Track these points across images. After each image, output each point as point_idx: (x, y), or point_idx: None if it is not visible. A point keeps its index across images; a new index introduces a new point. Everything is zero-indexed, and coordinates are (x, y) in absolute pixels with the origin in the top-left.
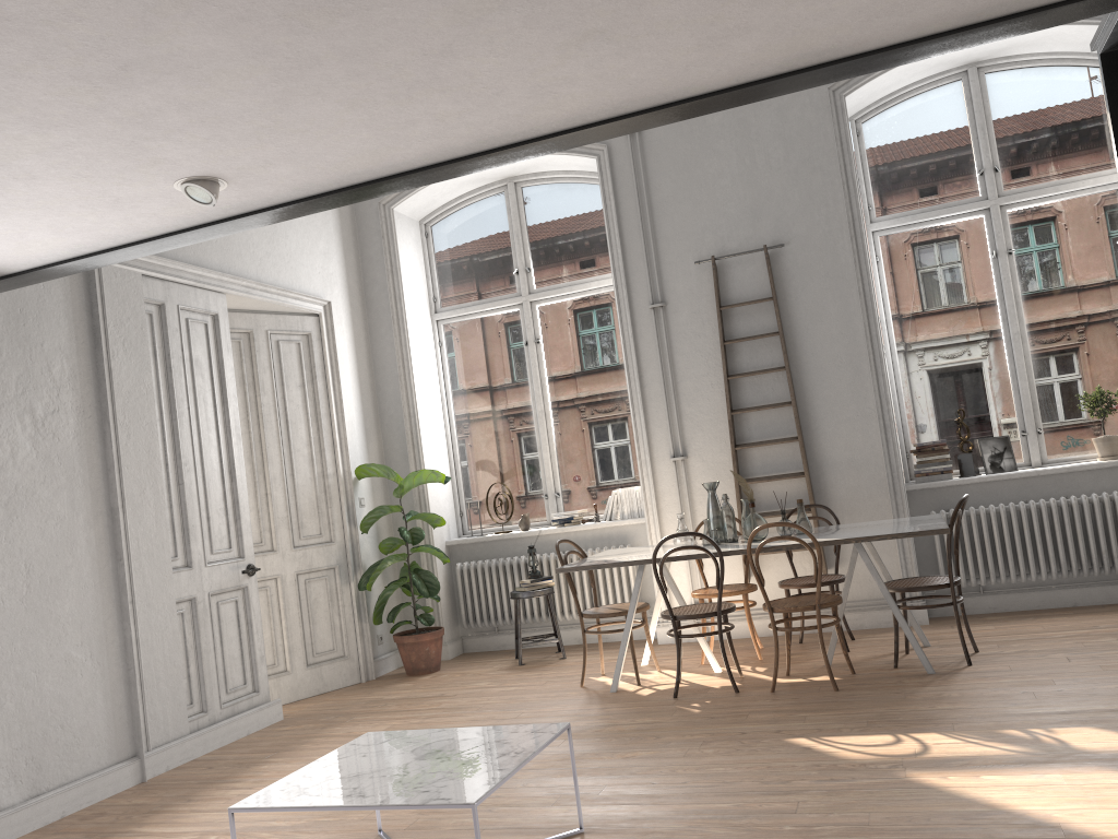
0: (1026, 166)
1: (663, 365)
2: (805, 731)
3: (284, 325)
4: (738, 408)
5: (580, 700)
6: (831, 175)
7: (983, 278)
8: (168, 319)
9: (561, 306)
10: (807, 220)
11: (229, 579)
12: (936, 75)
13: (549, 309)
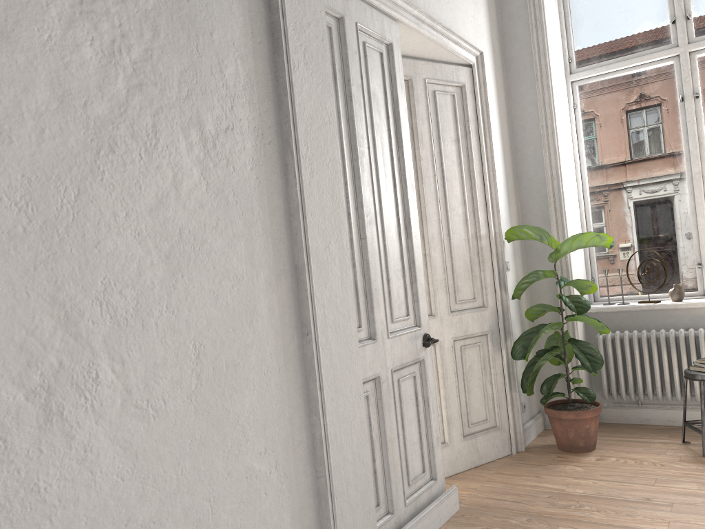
0: None
1: None
2: None
3: (440, 74)
4: None
5: None
6: None
7: None
8: (347, 37)
9: None
10: None
11: (408, 352)
12: None
13: None
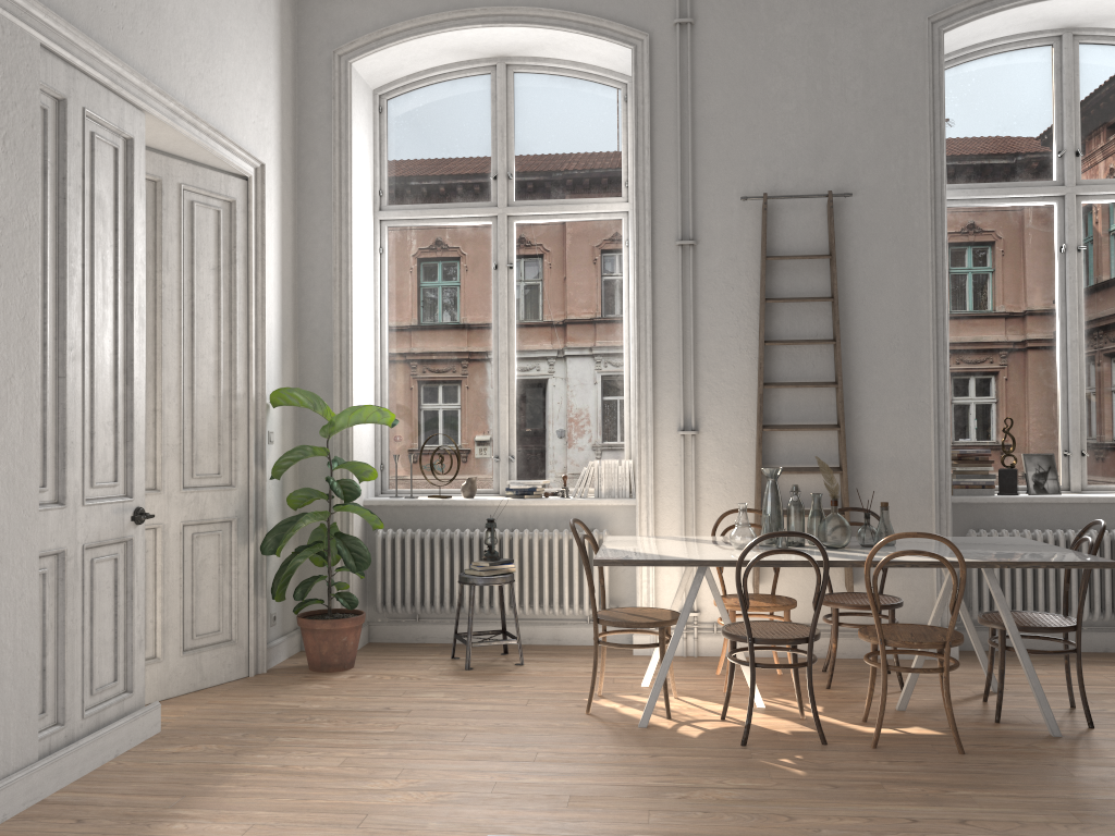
0: (1108, 156)
1: (683, 317)
2: (1001, 824)
3: (203, 181)
4: (769, 381)
5: (606, 738)
6: (916, 122)
7: (1045, 273)
8: (69, 125)
9: (546, 228)
10: (880, 170)
11: (111, 527)
12: (1027, 34)
13: (530, 229)
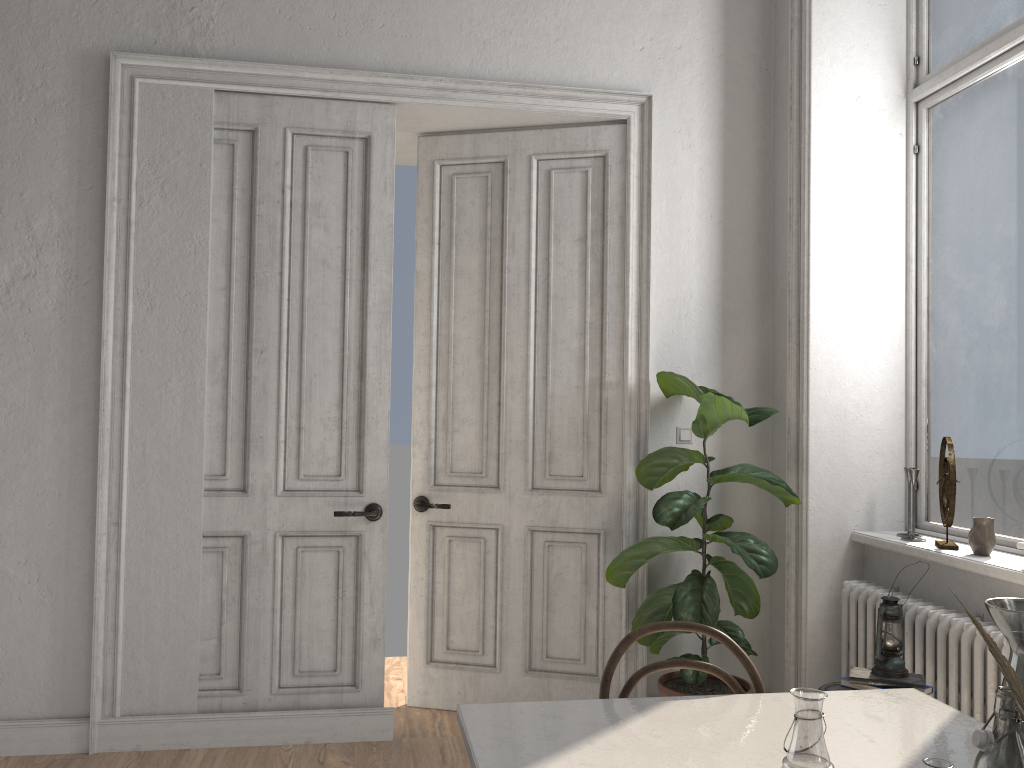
0: None
1: None
2: None
3: (561, 144)
4: None
5: None
6: None
7: None
8: (262, 149)
9: None
10: None
11: (324, 519)
12: None
13: None
